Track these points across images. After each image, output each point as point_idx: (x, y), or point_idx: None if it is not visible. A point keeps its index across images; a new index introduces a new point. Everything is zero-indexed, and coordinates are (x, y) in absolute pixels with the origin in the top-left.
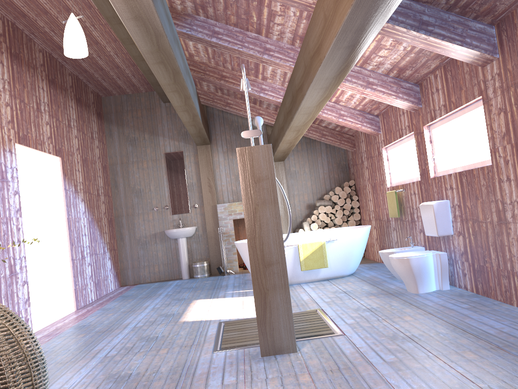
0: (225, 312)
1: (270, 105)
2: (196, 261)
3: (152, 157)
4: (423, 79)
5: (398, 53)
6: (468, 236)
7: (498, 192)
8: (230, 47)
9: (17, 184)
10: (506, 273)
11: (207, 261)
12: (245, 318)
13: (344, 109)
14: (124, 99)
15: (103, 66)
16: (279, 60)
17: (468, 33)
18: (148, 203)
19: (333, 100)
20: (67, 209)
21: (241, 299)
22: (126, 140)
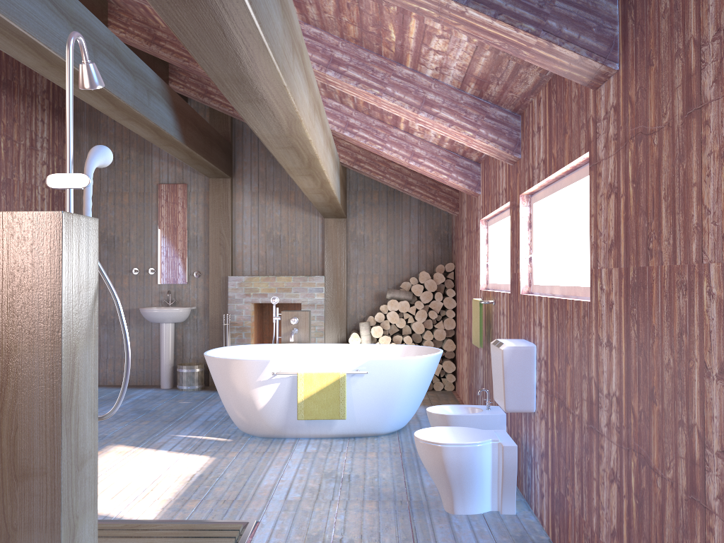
0: (111, 490)
1: None
2: (189, 361)
3: (138, 189)
4: (524, 105)
5: (464, 48)
6: (551, 426)
7: (593, 363)
8: None
9: None
10: (590, 534)
11: (200, 364)
12: (113, 520)
13: (421, 144)
14: None
15: None
16: None
17: (555, 7)
18: (124, 261)
19: (402, 127)
20: None
21: (176, 458)
22: None
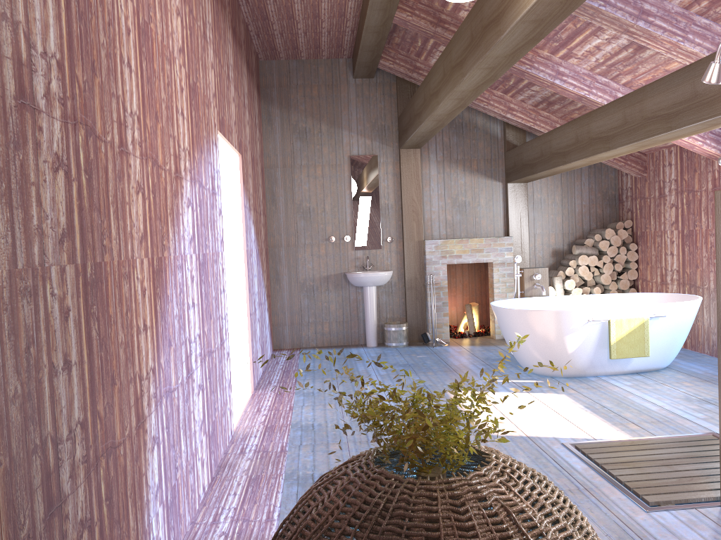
0: (541, 422)
1: (533, 97)
2: (385, 320)
3: (330, 161)
4: None
5: None
6: None
7: None
8: (585, 4)
9: (220, 198)
10: None
11: (406, 323)
12: (601, 440)
13: None
14: (293, 67)
15: (296, 12)
16: (662, 31)
17: None
18: (320, 230)
19: None
20: (245, 236)
21: (532, 397)
22: (292, 130)
